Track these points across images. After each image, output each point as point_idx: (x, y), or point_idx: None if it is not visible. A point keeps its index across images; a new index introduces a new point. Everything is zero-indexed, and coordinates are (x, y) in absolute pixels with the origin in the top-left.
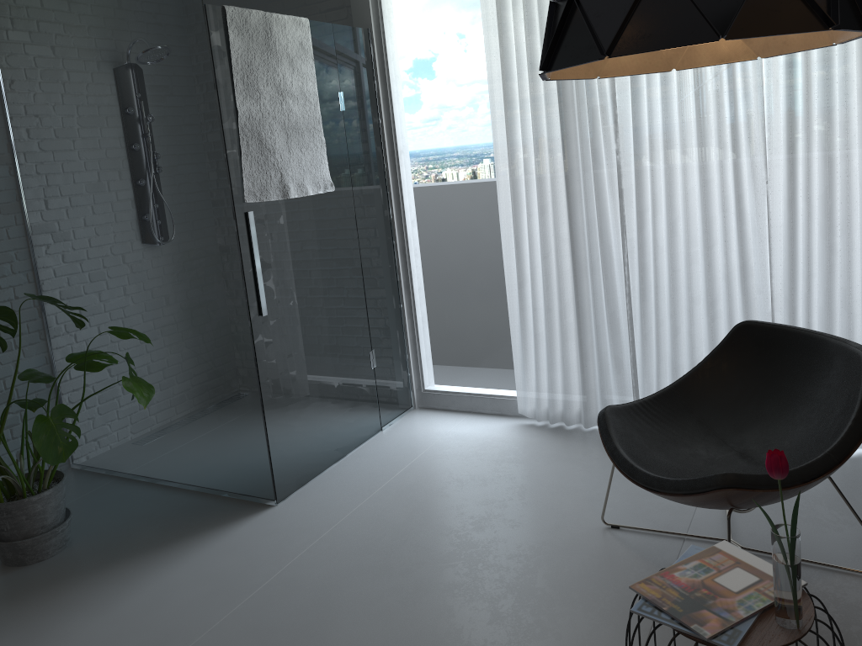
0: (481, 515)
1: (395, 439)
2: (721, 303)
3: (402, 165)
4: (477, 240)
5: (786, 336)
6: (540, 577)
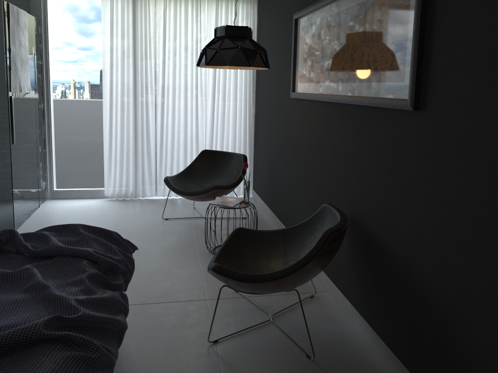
0: (115, 223)
1: (50, 209)
2: (188, 147)
3: (51, 84)
4: (87, 121)
5: (217, 153)
6: (151, 232)
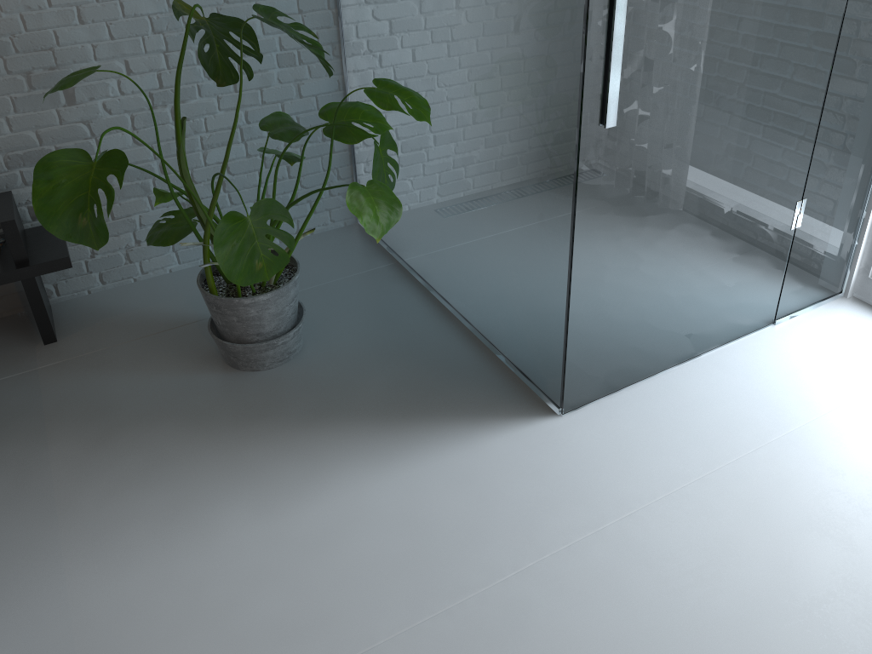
0: None
1: (790, 354)
2: None
3: None
4: None
5: None
6: None
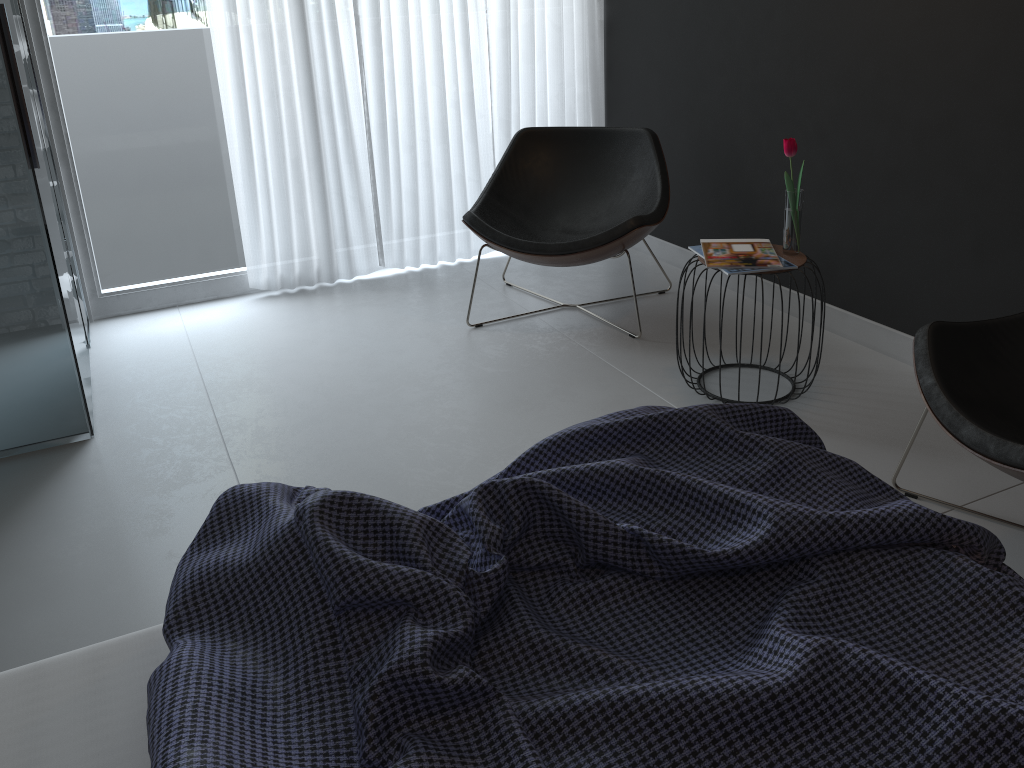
0: (355, 358)
1: (127, 348)
2: (449, 131)
3: None
4: (165, 85)
5: (562, 135)
6: (482, 368)
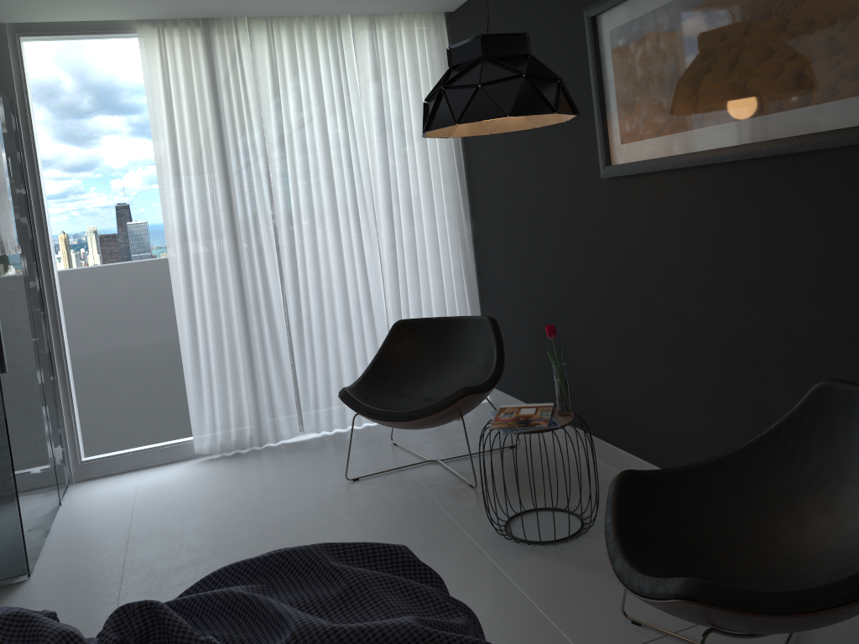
0: (250, 509)
1: (87, 505)
2: (353, 323)
3: (50, 235)
4: (138, 302)
5: (428, 324)
6: (342, 515)
